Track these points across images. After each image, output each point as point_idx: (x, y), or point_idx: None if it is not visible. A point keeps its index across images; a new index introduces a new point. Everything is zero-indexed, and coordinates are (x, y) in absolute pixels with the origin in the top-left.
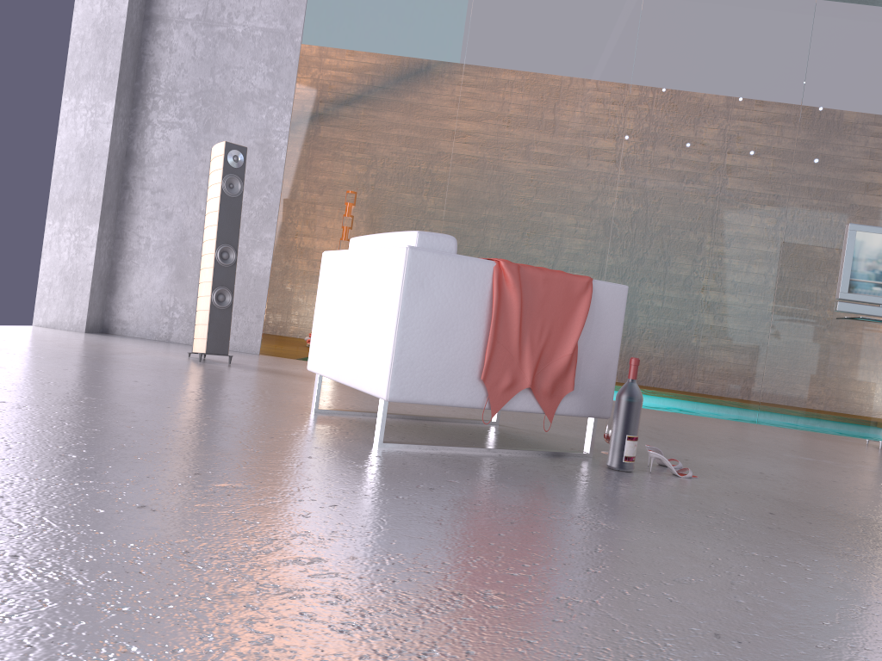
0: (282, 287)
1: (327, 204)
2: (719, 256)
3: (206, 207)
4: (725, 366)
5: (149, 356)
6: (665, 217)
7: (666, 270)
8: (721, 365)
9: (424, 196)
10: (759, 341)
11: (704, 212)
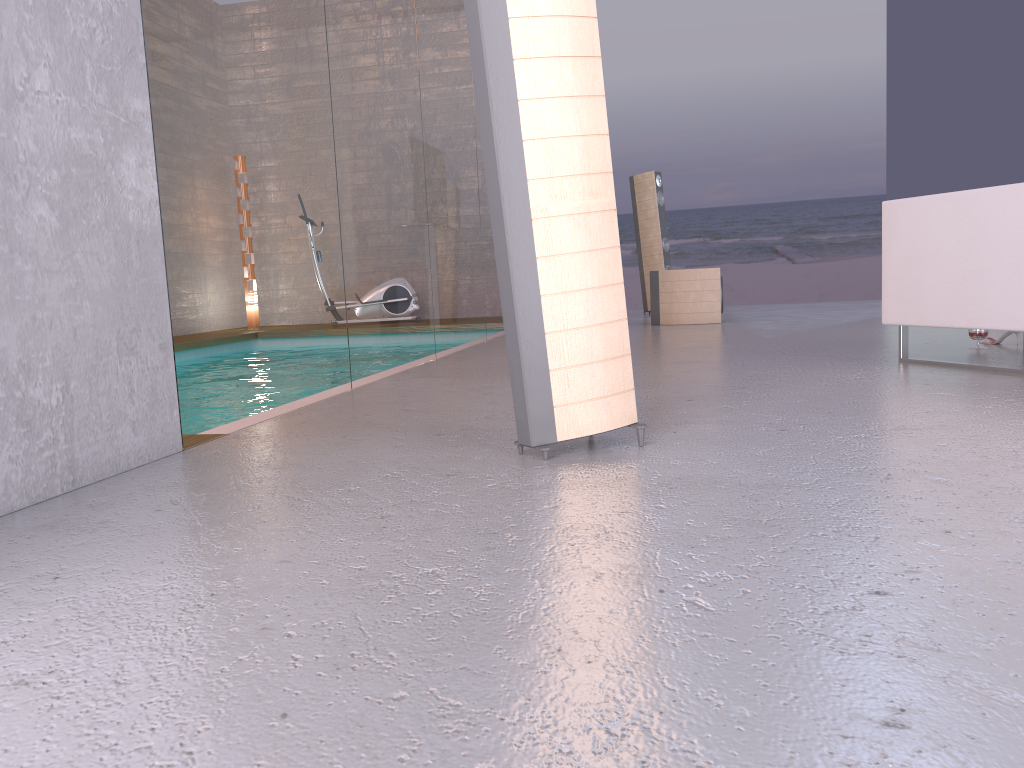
0: (187, 253)
1: (214, 28)
2: (461, 155)
3: (510, 36)
4: (473, 284)
5: (686, 469)
6: (439, 103)
7: (446, 174)
8: (472, 283)
9: (310, 37)
10: (479, 251)
11: (451, 99)
